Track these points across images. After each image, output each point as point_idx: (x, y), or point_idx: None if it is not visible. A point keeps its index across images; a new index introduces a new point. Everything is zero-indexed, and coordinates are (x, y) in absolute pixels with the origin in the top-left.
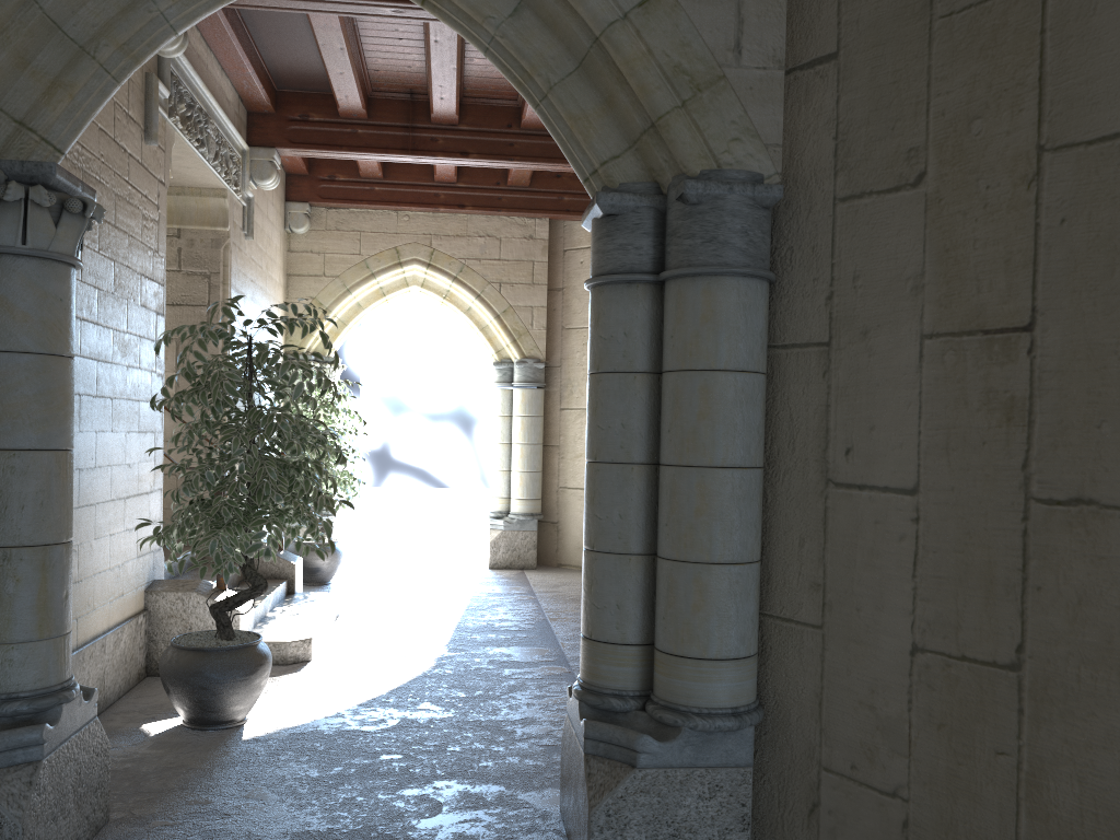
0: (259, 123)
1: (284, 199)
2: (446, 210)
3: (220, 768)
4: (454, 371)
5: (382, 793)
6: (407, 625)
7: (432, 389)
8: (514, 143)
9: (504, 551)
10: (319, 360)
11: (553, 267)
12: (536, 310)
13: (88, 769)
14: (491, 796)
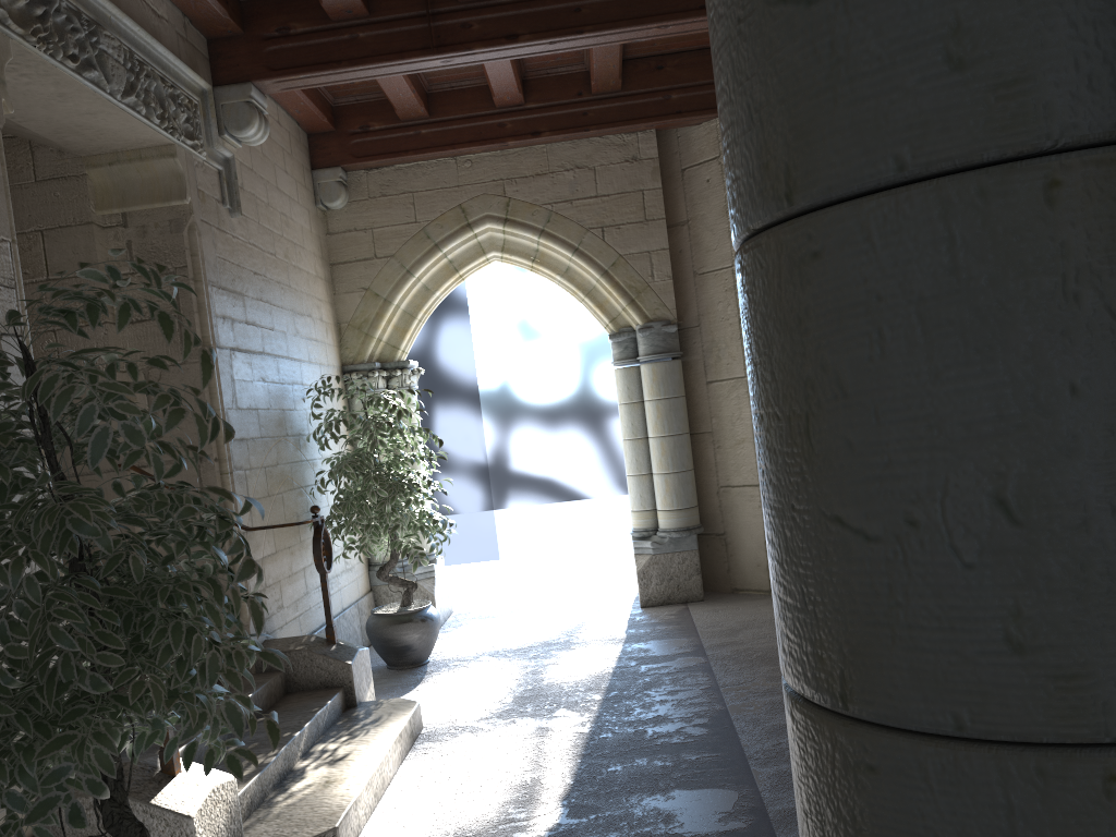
0: (225, 51)
1: (310, 168)
2: (517, 143)
3: None
4: (569, 354)
5: None
6: (513, 746)
7: (545, 381)
8: (581, 8)
9: (658, 582)
10: (387, 367)
11: (671, 195)
12: (655, 255)
13: None
14: None
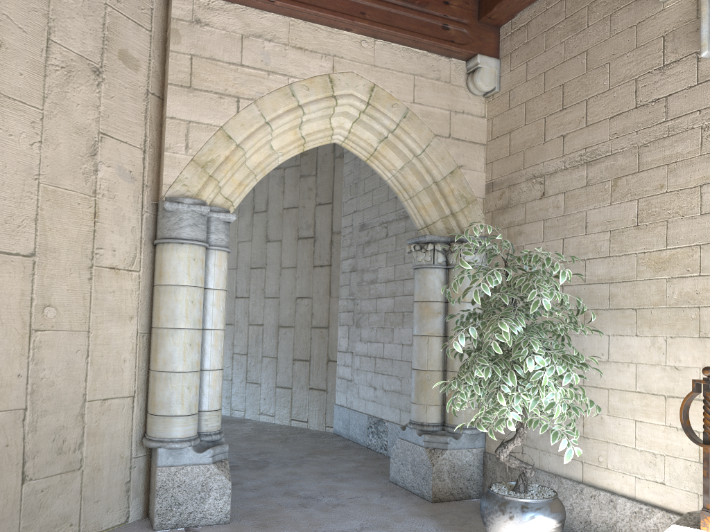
0: None
1: None
2: None
3: (439, 526)
4: None
5: (332, 523)
6: None
7: None
8: None
9: None
10: None
11: None
12: None
13: (418, 464)
14: (271, 526)
